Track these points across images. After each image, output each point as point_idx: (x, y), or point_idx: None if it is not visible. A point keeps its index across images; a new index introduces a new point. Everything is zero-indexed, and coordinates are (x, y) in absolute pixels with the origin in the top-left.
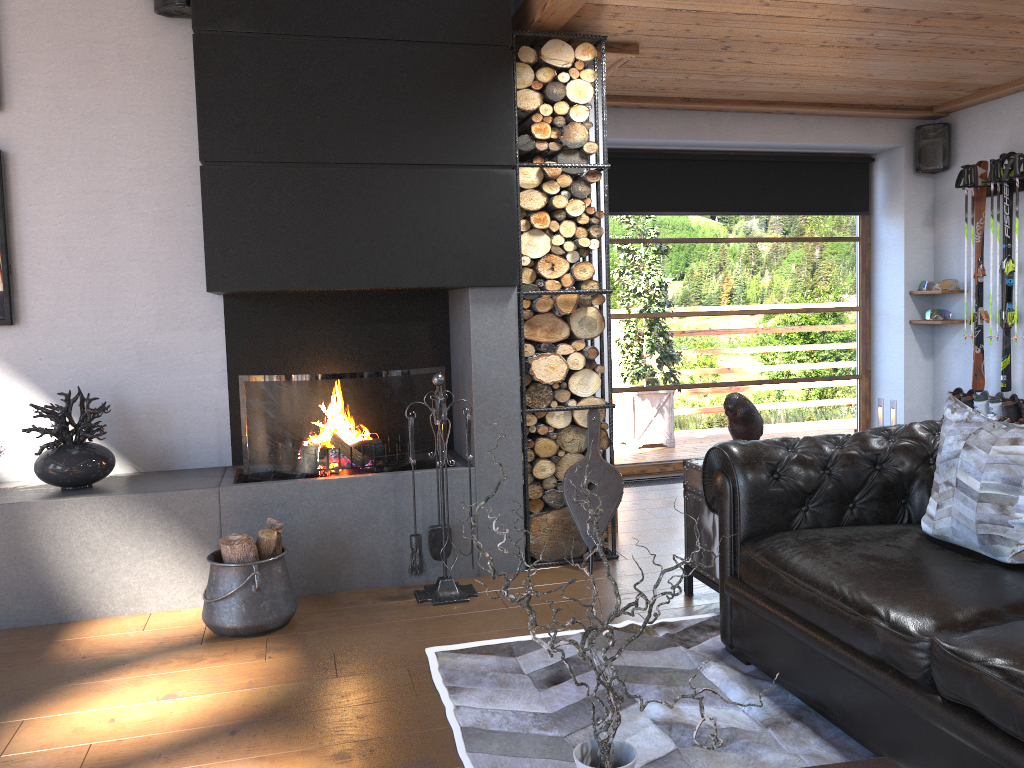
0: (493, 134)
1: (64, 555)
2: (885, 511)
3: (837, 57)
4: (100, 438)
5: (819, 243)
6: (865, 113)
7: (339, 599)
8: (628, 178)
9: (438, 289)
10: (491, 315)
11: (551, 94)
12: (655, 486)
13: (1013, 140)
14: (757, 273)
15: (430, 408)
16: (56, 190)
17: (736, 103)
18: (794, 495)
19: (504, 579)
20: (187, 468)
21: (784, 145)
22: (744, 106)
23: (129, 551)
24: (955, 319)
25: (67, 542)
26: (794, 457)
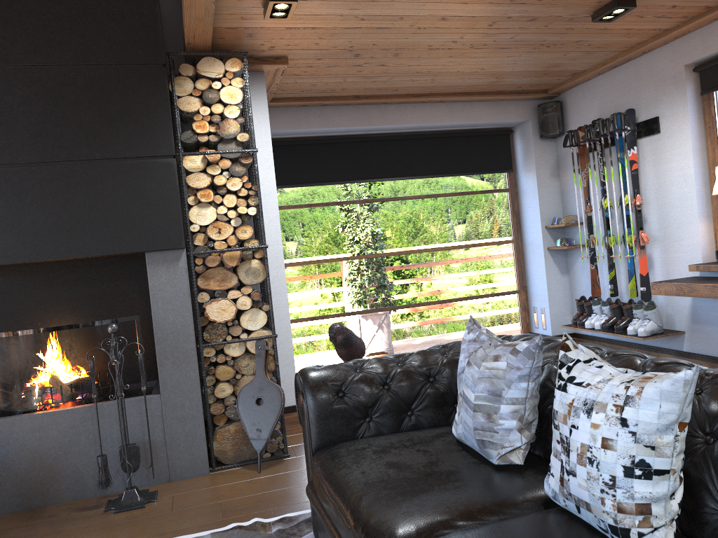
0: (154, 132)
1: None
2: (439, 416)
3: (448, 57)
4: None
5: (478, 195)
6: (496, 98)
7: (43, 512)
8: (325, 157)
9: (137, 254)
10: (165, 272)
11: (207, 98)
12: None
13: (601, 109)
14: (433, 220)
15: (107, 352)
16: None
17: (396, 97)
18: (357, 409)
19: (188, 483)
20: None
21: (440, 125)
22: (402, 98)
23: None
24: (579, 244)
25: None
26: (357, 377)
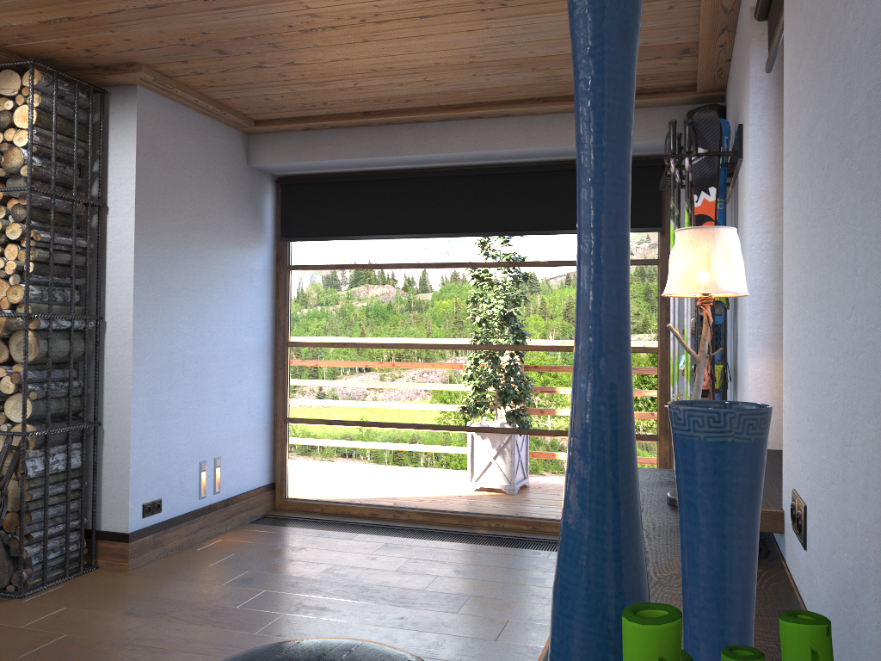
0: None
1: None
2: None
3: (364, 41)
4: None
5: None
6: None
7: None
8: (360, 201)
9: None
10: None
11: None
12: (336, 533)
13: (732, 116)
14: (519, 302)
15: None
16: None
17: (423, 111)
18: None
19: None
20: None
21: (516, 153)
22: (433, 113)
23: None
24: None
25: None
26: None
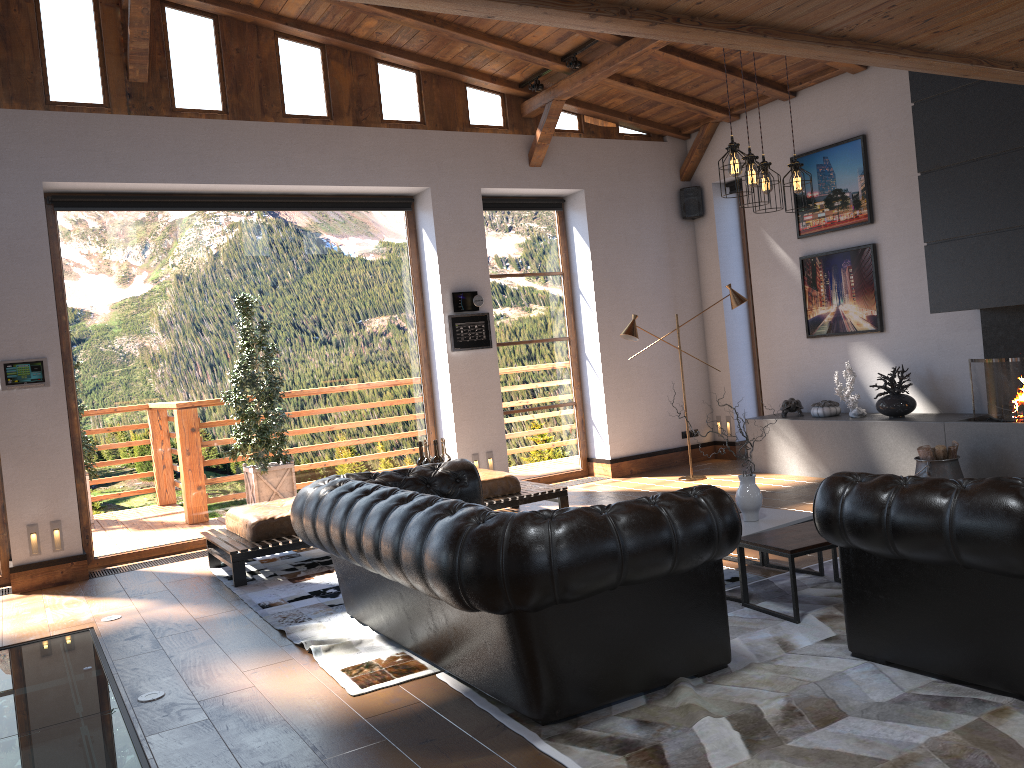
0: None
1: (878, 449)
2: None
3: None
4: (902, 392)
5: None
6: None
7: None
8: None
9: None
10: None
11: None
12: None
13: None
14: None
15: None
16: (897, 259)
17: None
18: None
19: None
20: (964, 413)
21: None
22: None
23: (904, 451)
24: None
25: (879, 442)
26: None
